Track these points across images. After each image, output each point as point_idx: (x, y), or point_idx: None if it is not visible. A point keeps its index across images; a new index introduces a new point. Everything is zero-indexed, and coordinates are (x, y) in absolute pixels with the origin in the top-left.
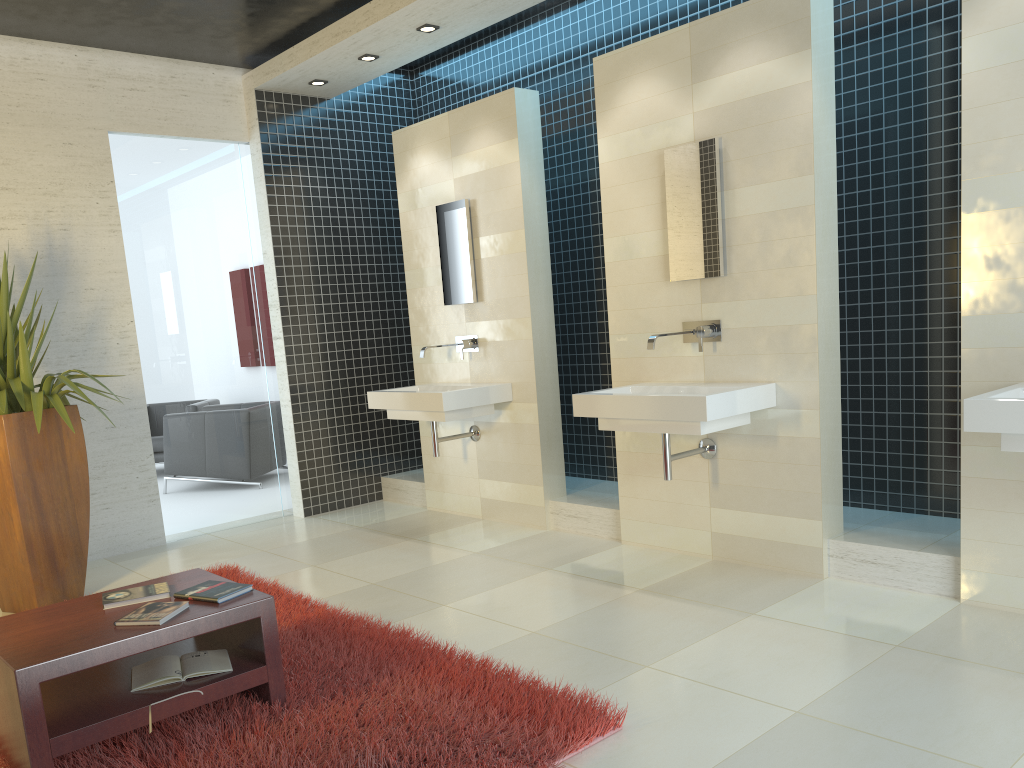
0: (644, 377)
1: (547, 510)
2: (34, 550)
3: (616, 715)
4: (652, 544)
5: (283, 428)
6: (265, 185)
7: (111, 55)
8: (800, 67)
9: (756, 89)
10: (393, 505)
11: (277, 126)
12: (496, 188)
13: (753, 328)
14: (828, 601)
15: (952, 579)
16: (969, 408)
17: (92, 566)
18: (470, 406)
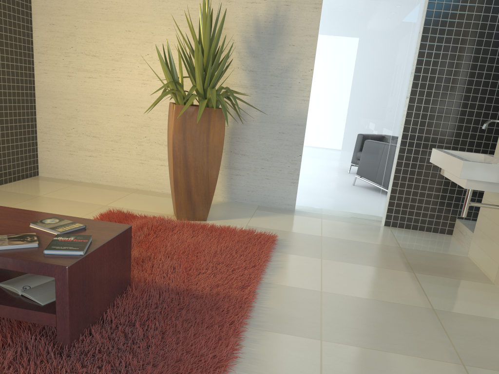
0: None
1: None
2: (178, 185)
3: None
4: None
5: (393, 162)
6: None
7: None
8: None
9: None
10: (450, 242)
11: None
12: None
13: None
14: None
15: None
16: None
17: (246, 207)
18: (493, 181)
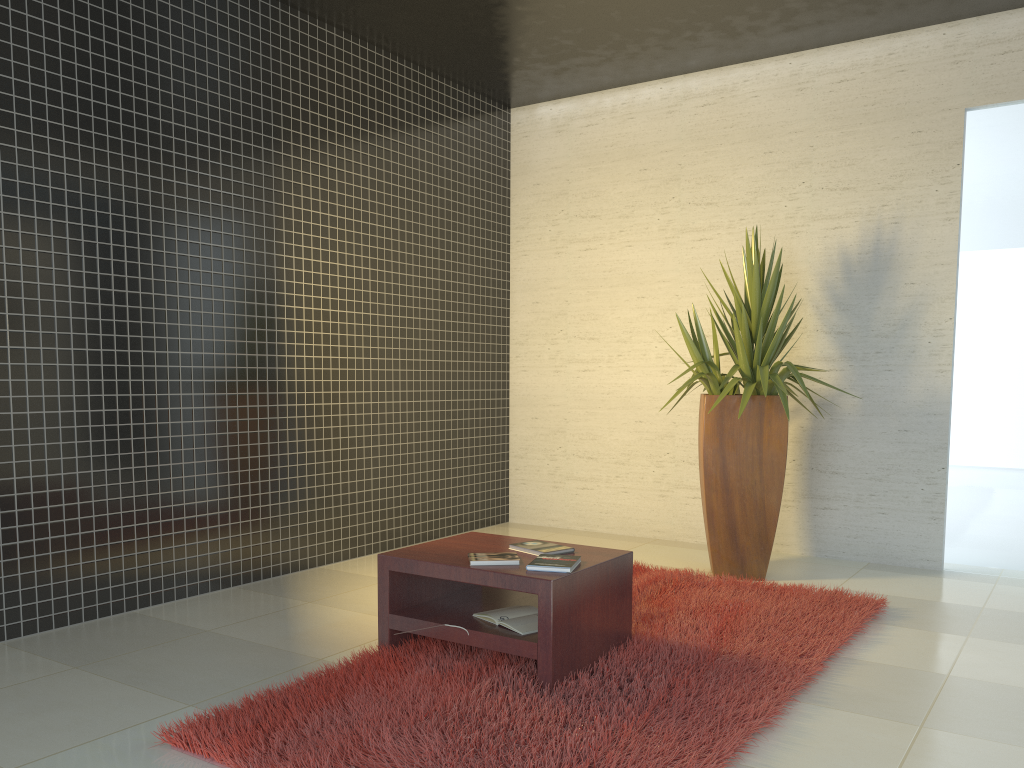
0: None
1: None
2: (714, 520)
3: None
4: None
5: None
6: None
7: (985, 20)
8: None
9: None
10: None
11: None
12: None
13: None
14: None
15: None
16: None
17: (843, 564)
18: None
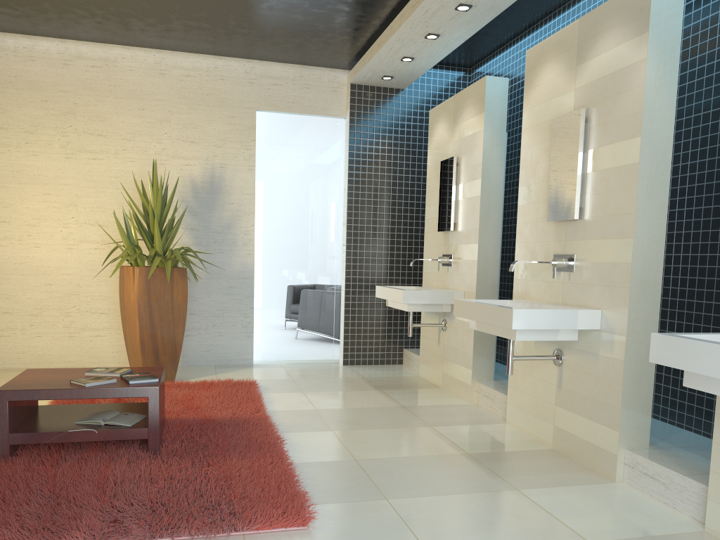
0: (529, 295)
1: (473, 388)
2: (145, 347)
3: (306, 518)
4: (521, 427)
5: (340, 304)
6: (348, 145)
7: (265, 64)
8: (640, 47)
9: (612, 67)
10: (403, 369)
11: (362, 107)
12: (471, 149)
13: (593, 263)
14: (590, 497)
15: (705, 507)
16: (654, 341)
17: (203, 368)
18: (425, 303)
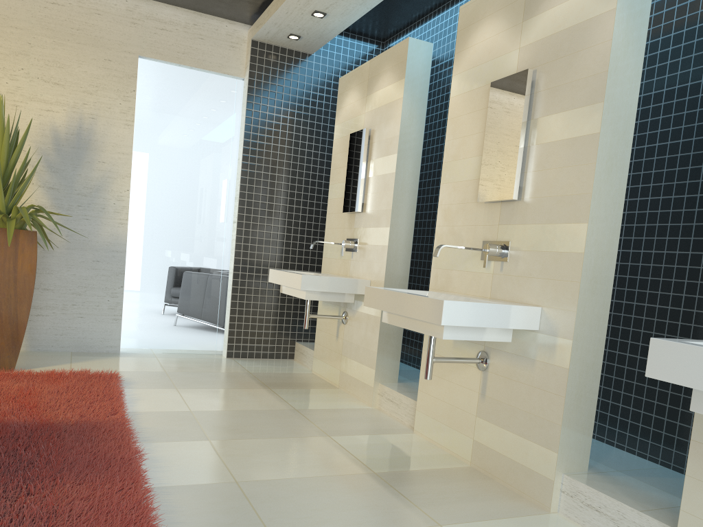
0: (450, 287)
1: (375, 391)
2: None
3: None
4: (432, 439)
5: (227, 289)
6: (245, 109)
7: (152, 4)
8: None
9: (570, 21)
10: (294, 364)
11: (264, 68)
12: (386, 120)
13: (533, 252)
14: None
15: None
16: (655, 349)
17: (56, 354)
18: (326, 291)
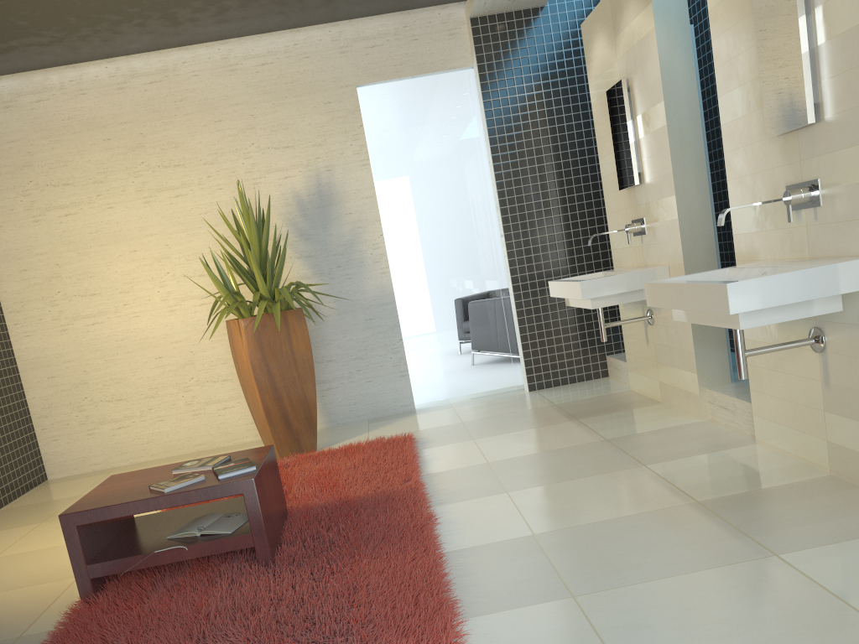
0: (759, 255)
1: (703, 399)
2: (271, 415)
3: None
4: (779, 447)
5: (512, 314)
6: (482, 102)
7: (355, 23)
8: None
9: None
10: (609, 383)
11: (492, 46)
12: (642, 62)
13: (849, 186)
14: None
15: None
16: None
17: (354, 425)
18: (615, 293)
